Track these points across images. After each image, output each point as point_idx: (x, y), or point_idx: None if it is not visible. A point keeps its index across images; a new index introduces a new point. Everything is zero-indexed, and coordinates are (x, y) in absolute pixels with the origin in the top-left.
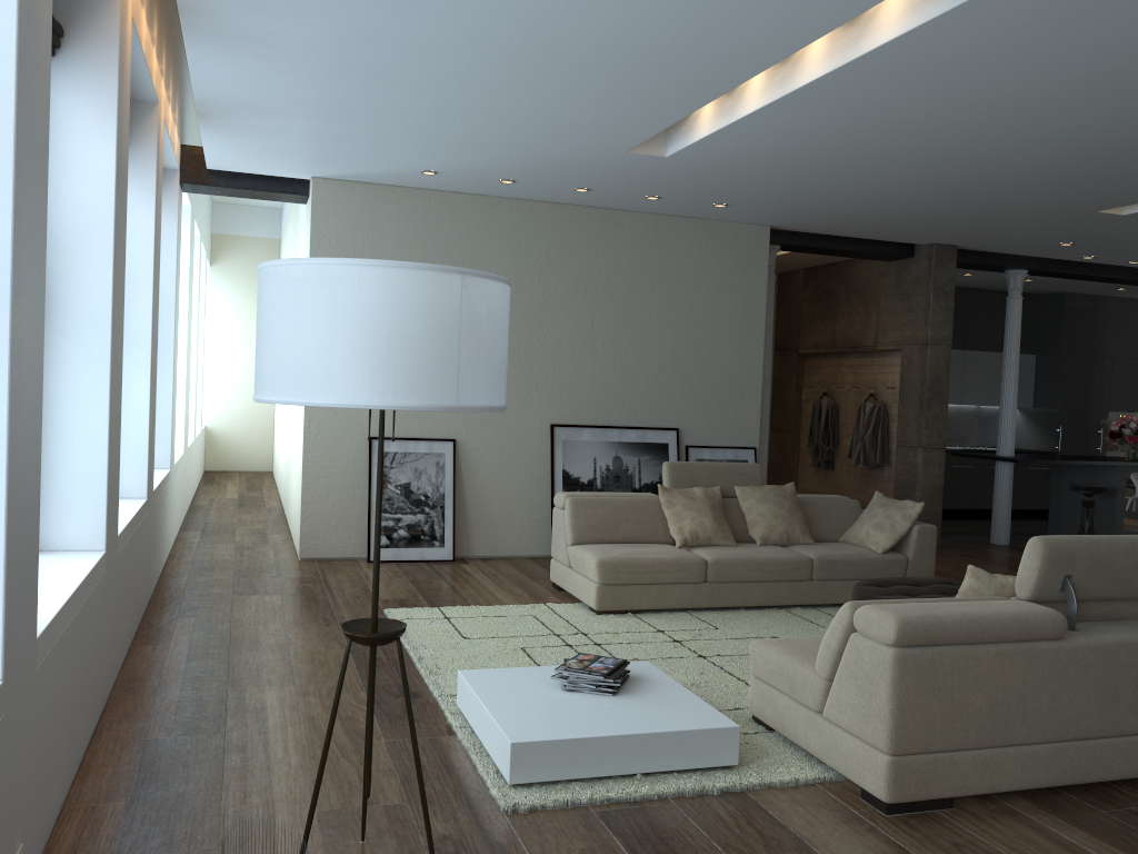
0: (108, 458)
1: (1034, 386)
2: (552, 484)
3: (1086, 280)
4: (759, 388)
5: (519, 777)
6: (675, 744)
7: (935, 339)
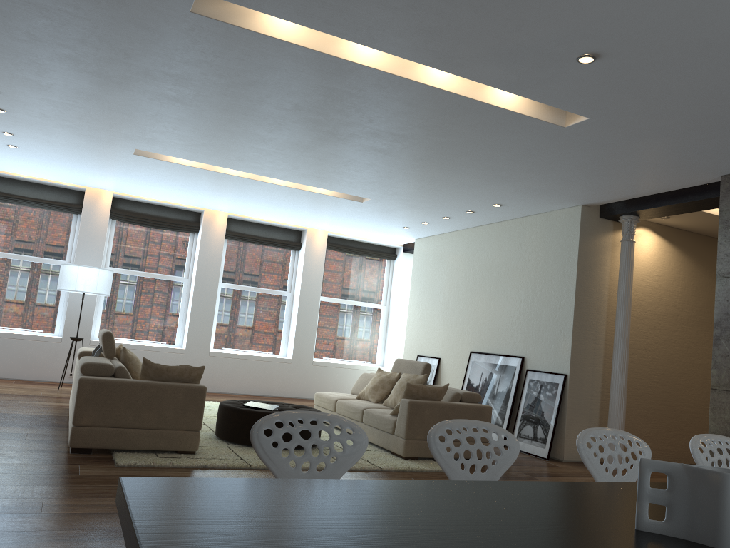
0: (188, 325)
1: None
2: (462, 385)
3: None
4: (570, 328)
5: None
6: None
7: (722, 272)
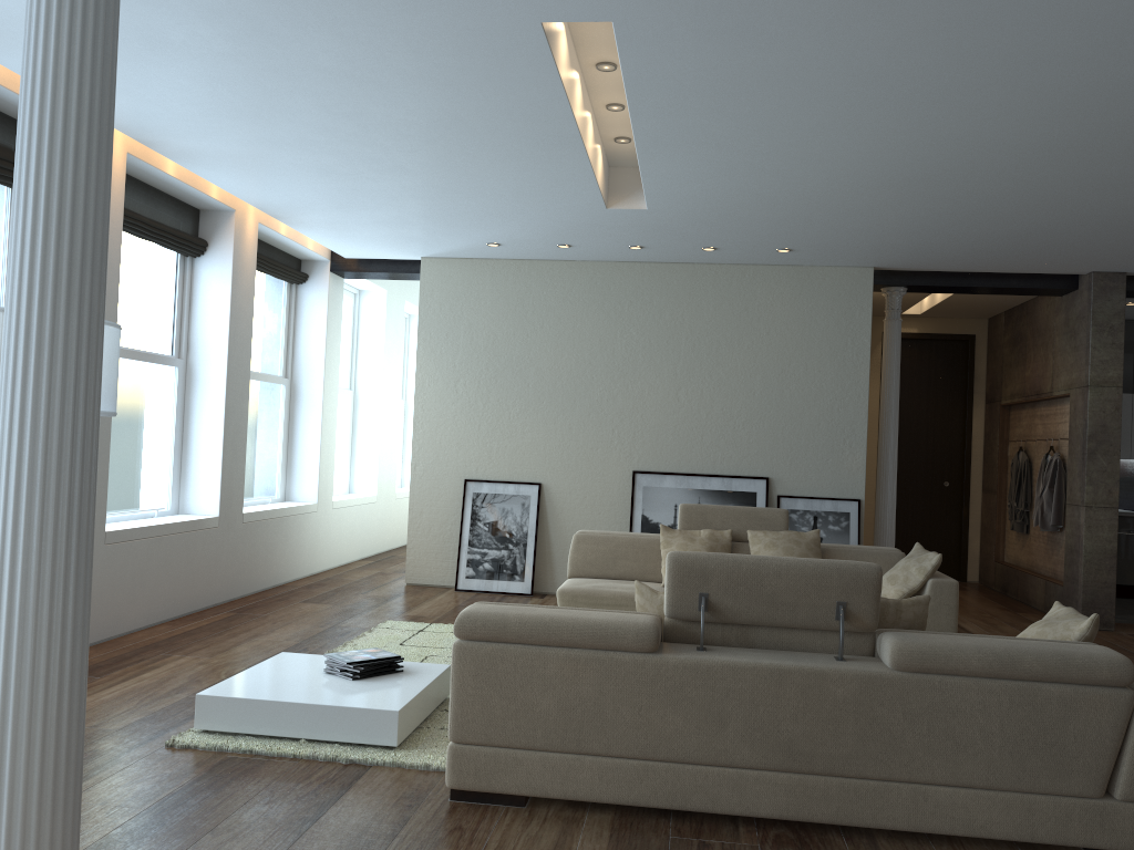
0: None
1: None
2: (630, 528)
3: None
4: (863, 437)
5: (202, 724)
6: (336, 718)
7: (1097, 381)
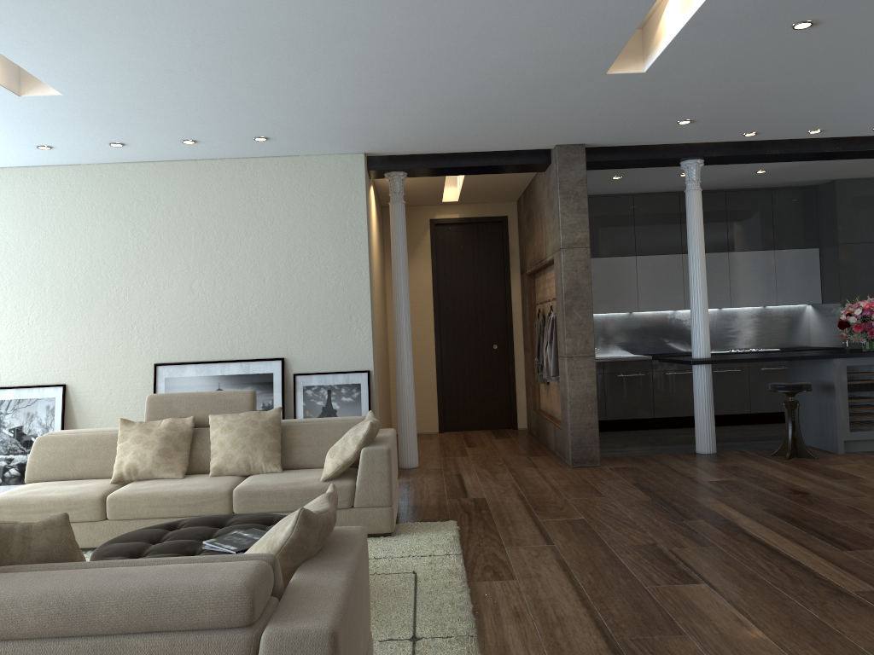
0: None
1: (820, 281)
2: None
3: (794, 161)
4: (368, 312)
5: None
6: None
7: (568, 243)
